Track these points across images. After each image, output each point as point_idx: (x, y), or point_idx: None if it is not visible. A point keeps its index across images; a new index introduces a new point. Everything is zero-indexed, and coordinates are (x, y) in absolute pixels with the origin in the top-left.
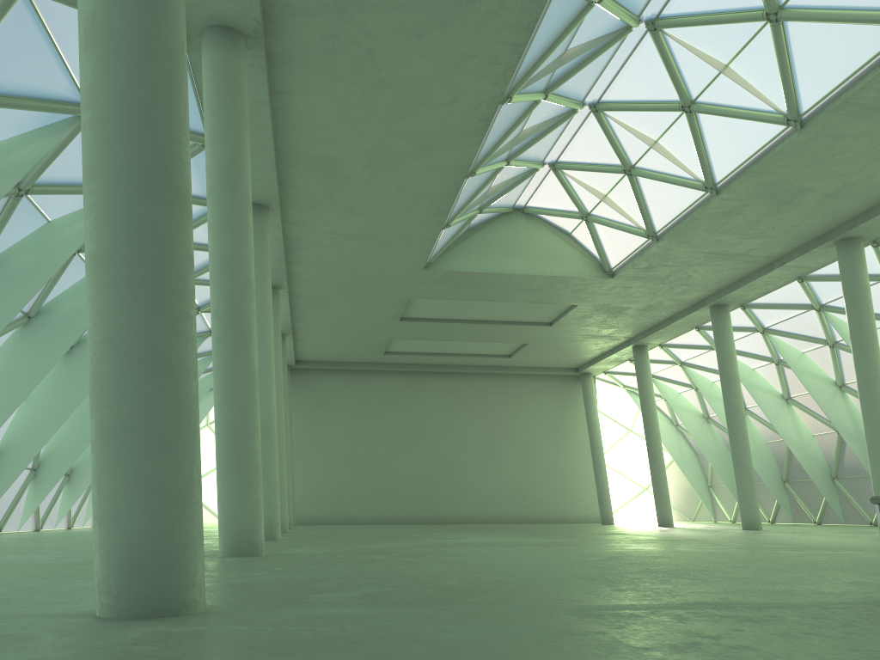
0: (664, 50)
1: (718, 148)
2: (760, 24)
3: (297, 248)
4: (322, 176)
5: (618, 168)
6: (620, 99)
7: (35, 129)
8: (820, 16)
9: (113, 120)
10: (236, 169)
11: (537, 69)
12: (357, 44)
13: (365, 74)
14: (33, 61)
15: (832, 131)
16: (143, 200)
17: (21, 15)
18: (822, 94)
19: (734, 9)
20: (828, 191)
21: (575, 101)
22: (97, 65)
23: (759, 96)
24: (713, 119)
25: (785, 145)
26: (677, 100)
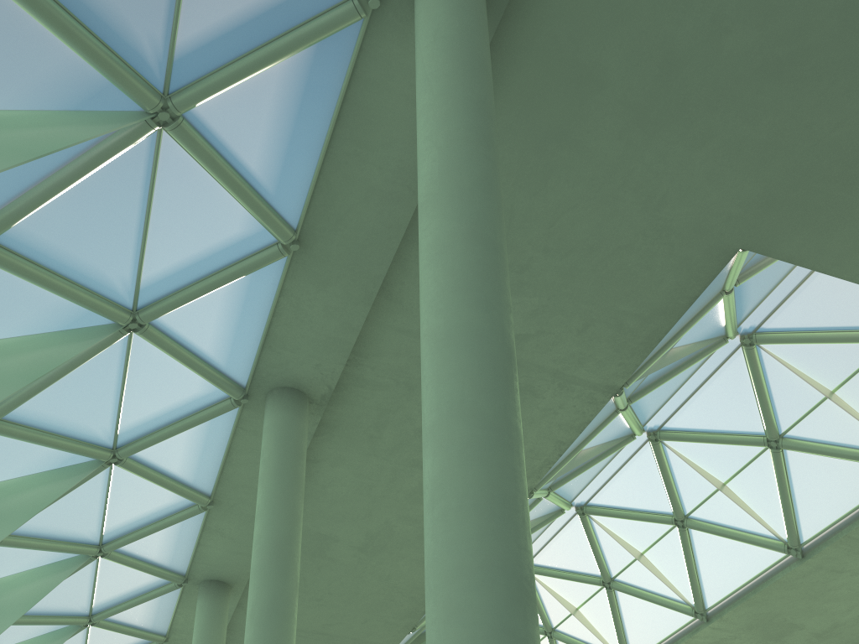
0: (663, 460)
1: (711, 569)
2: (759, 448)
3: (233, 641)
4: (306, 556)
5: (596, 578)
6: (609, 503)
7: (49, 469)
8: (821, 449)
9: (485, 511)
10: (291, 546)
11: (562, 466)
12: (411, 421)
13: (404, 452)
14: (94, 398)
15: (831, 565)
16: (517, 608)
17: (113, 352)
18: (824, 524)
19: (735, 431)
20: (818, 629)
21: (566, 501)
22: (466, 450)
23: (758, 519)
24: (707, 536)
25: (785, 574)
26: (670, 512)
